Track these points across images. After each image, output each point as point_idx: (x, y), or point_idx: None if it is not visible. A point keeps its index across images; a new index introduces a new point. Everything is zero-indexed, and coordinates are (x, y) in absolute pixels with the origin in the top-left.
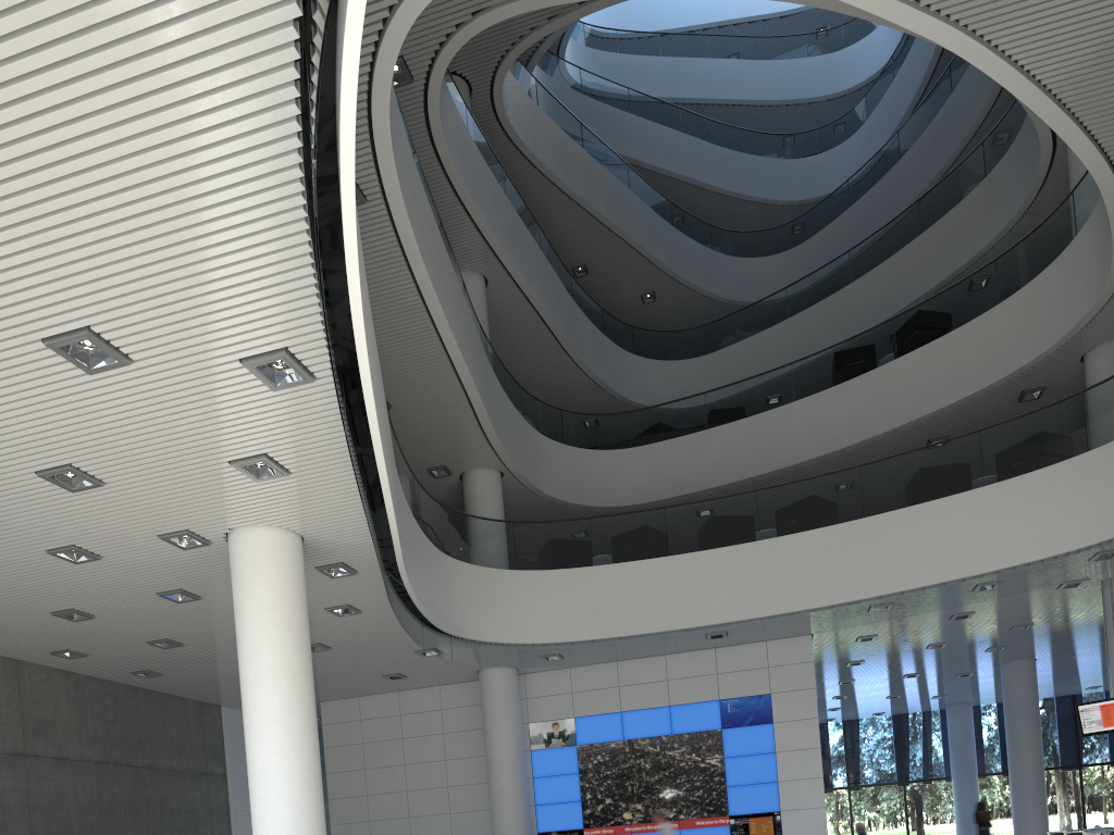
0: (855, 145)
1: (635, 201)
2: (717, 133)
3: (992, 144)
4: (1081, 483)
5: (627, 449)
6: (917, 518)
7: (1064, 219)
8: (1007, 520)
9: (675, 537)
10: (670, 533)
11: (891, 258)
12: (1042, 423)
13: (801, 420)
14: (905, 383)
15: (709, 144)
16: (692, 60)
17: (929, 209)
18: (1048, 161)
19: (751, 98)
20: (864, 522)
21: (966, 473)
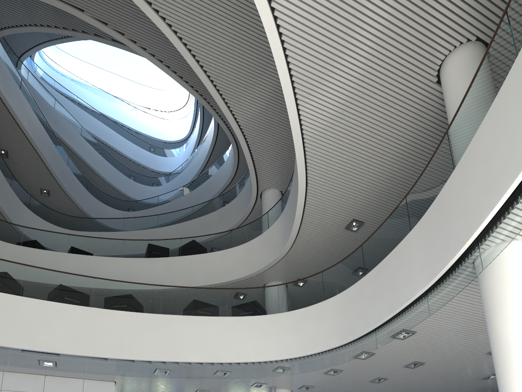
0: (162, 189)
1: (48, 138)
2: (99, 149)
3: (227, 196)
4: (276, 327)
5: (8, 243)
6: (191, 323)
7: (263, 221)
8: (239, 337)
9: (28, 286)
10: (25, 282)
11: (178, 224)
12: (258, 294)
13: (125, 268)
14: (184, 268)
15: (94, 150)
16: (92, 117)
17: (197, 211)
18: (253, 205)
19: (118, 149)
20: (161, 316)
21: (219, 307)
